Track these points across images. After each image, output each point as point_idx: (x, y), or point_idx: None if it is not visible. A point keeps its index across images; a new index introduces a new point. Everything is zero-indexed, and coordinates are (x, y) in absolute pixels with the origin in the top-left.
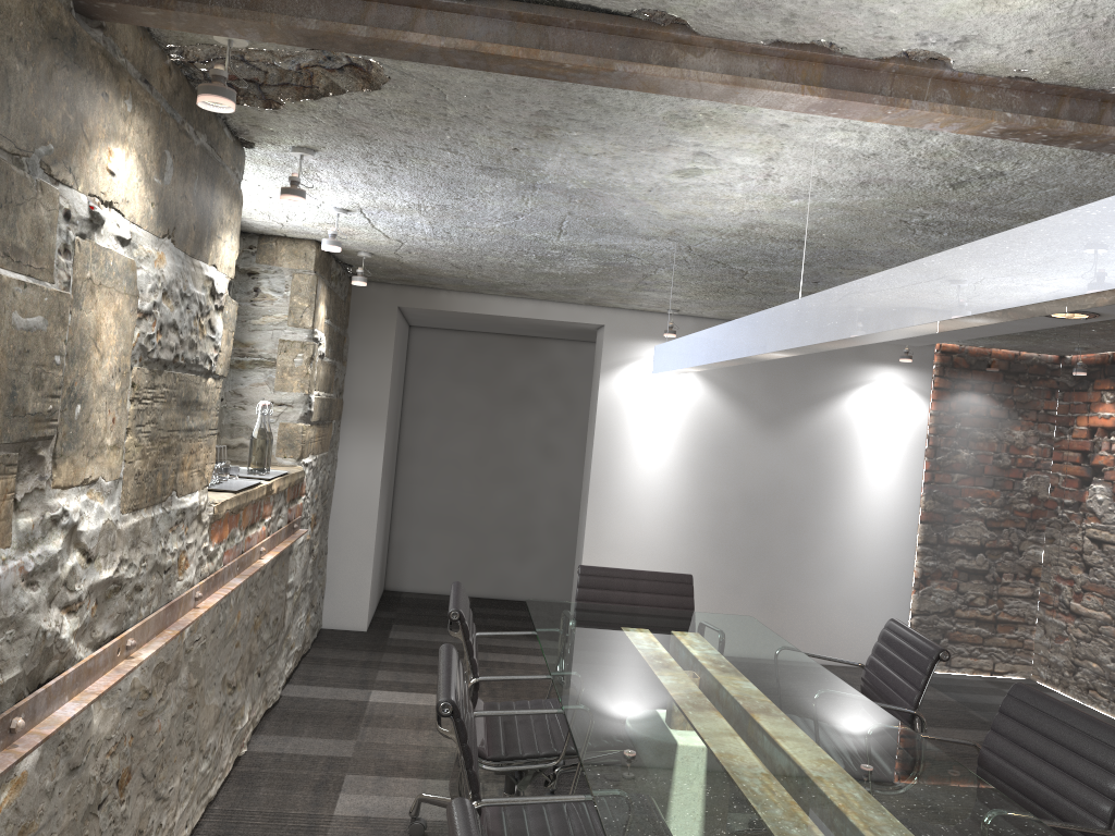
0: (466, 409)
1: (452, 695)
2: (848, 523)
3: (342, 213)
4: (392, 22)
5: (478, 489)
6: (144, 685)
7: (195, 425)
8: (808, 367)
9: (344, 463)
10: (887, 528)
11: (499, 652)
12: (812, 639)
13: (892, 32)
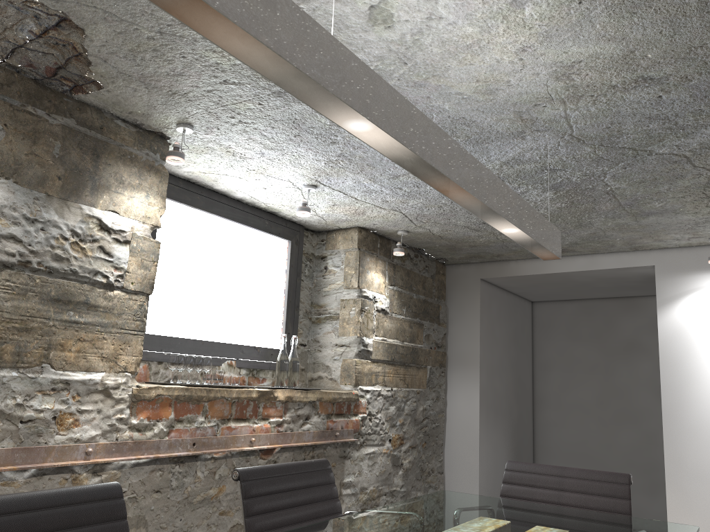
0: (584, 362)
1: None
2: None
3: (310, 188)
4: None
5: (603, 429)
6: None
7: (87, 320)
8: None
9: (452, 401)
10: None
11: None
12: None
13: None
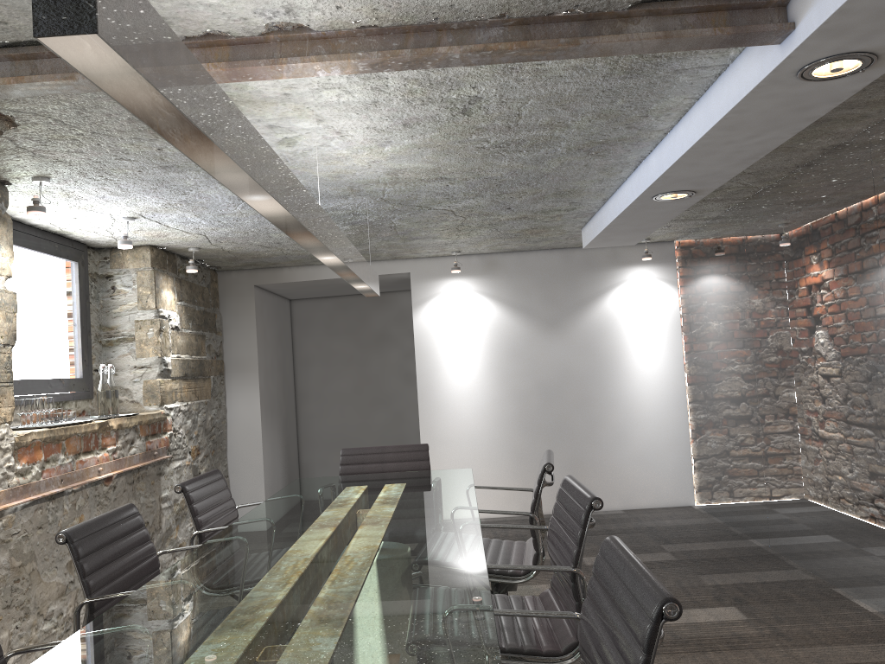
0: (341, 355)
1: (72, 529)
2: (628, 394)
3: (130, 220)
4: None
5: (360, 414)
6: None
7: None
8: (574, 277)
9: (232, 407)
10: (661, 393)
11: None
12: (615, 490)
13: (238, 14)
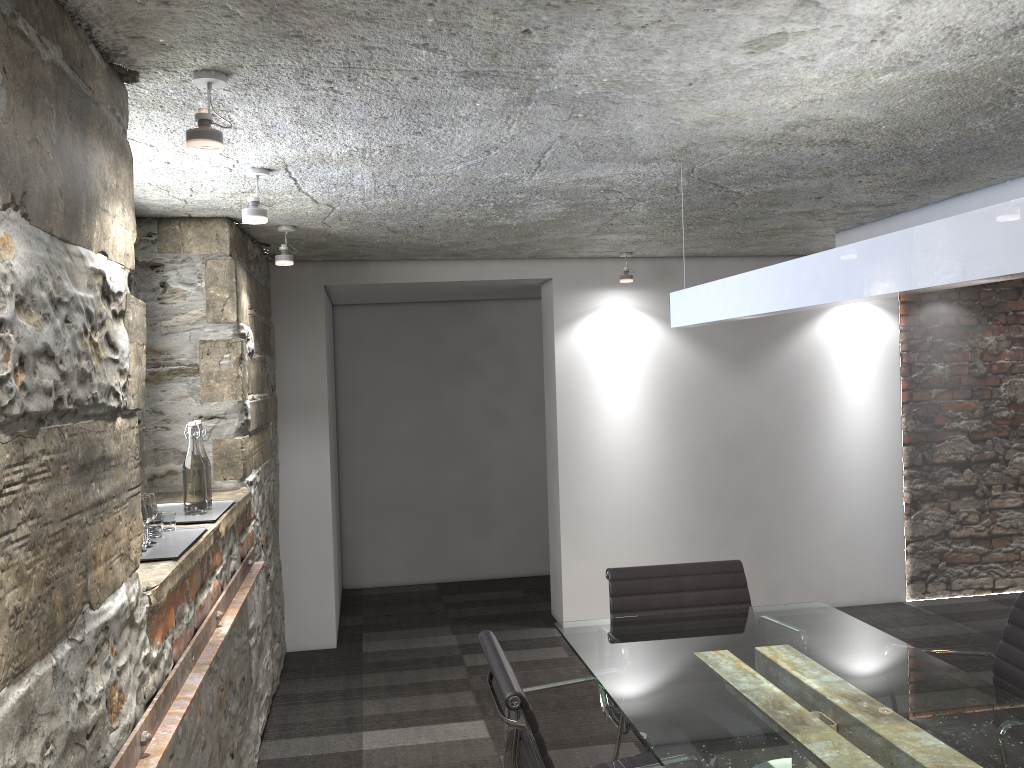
0: (404, 386)
1: None
2: (832, 456)
3: (262, 174)
4: None
5: (428, 468)
6: None
7: (106, 492)
8: None
9: (287, 466)
10: (872, 456)
11: None
12: (810, 583)
13: None
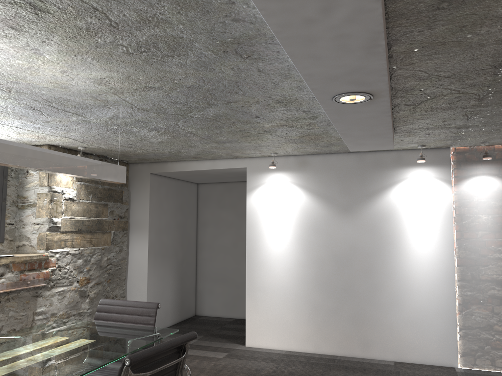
0: (226, 221)
1: None
2: (404, 268)
3: None
4: None
5: (235, 261)
6: None
7: None
8: (365, 174)
9: (132, 251)
10: (432, 271)
11: (195, 349)
12: (389, 345)
13: None
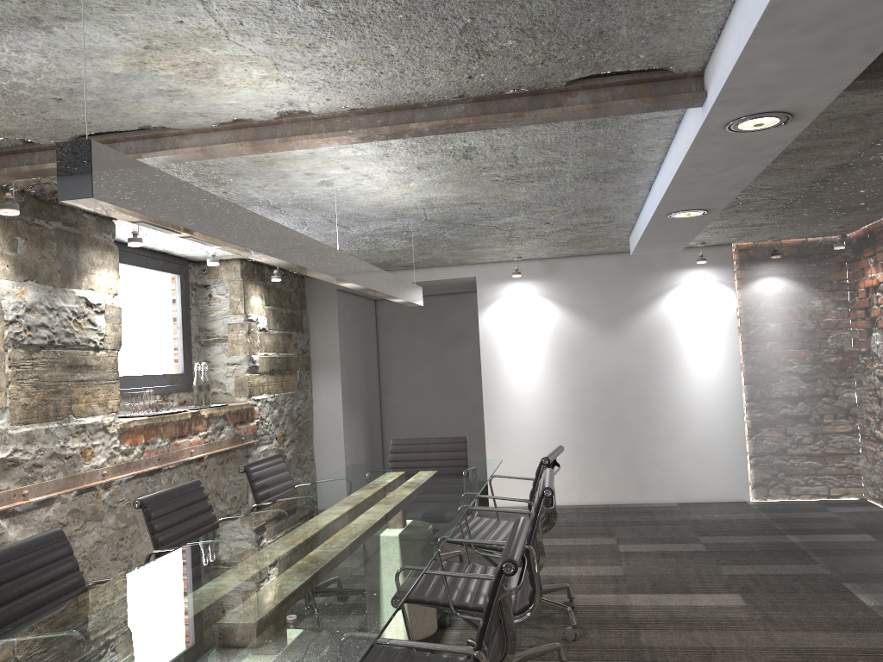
0: (421, 351)
1: (145, 497)
2: (684, 392)
3: None
4: (45, 159)
5: (438, 406)
6: (58, 519)
7: (88, 378)
8: (631, 280)
9: (317, 398)
10: (717, 392)
11: None
12: (669, 484)
13: (254, 108)
